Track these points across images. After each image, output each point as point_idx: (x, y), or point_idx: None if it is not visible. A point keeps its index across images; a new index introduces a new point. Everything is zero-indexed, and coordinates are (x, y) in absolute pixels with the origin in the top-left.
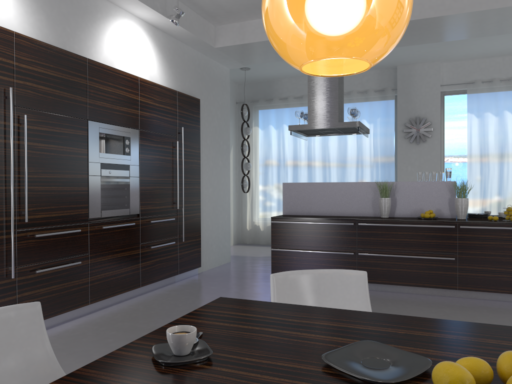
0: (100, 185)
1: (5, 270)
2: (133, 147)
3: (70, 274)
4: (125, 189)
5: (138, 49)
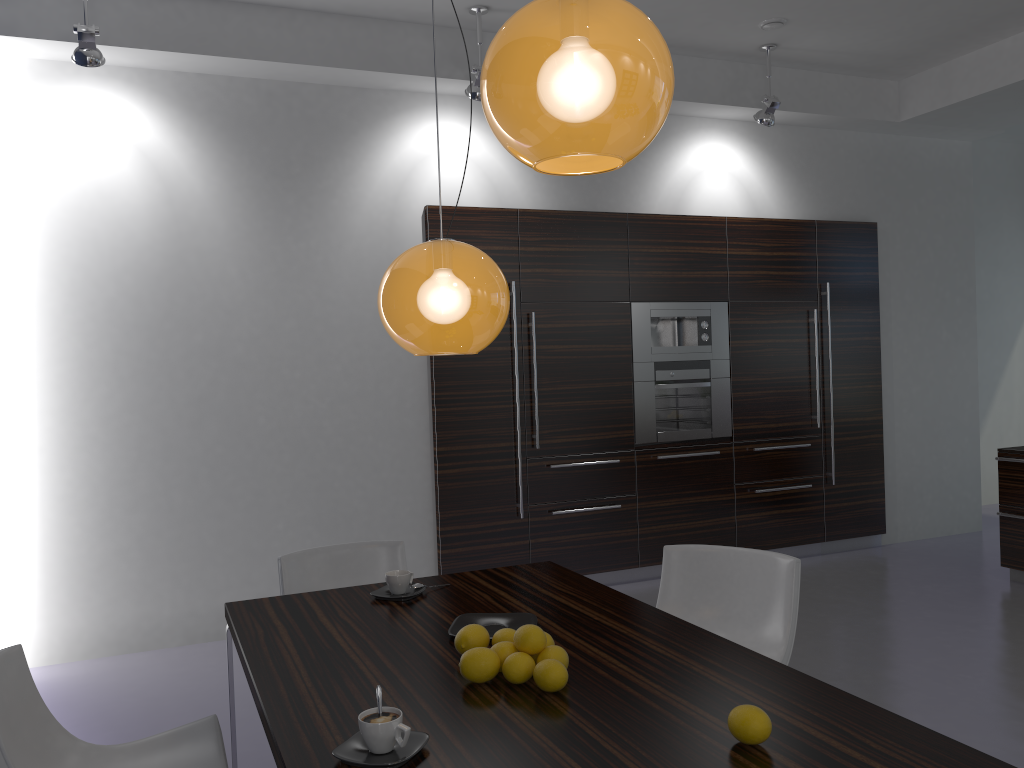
0: (654, 395)
1: (514, 507)
2: (716, 331)
3: (606, 521)
4: (701, 398)
5: (728, 171)
